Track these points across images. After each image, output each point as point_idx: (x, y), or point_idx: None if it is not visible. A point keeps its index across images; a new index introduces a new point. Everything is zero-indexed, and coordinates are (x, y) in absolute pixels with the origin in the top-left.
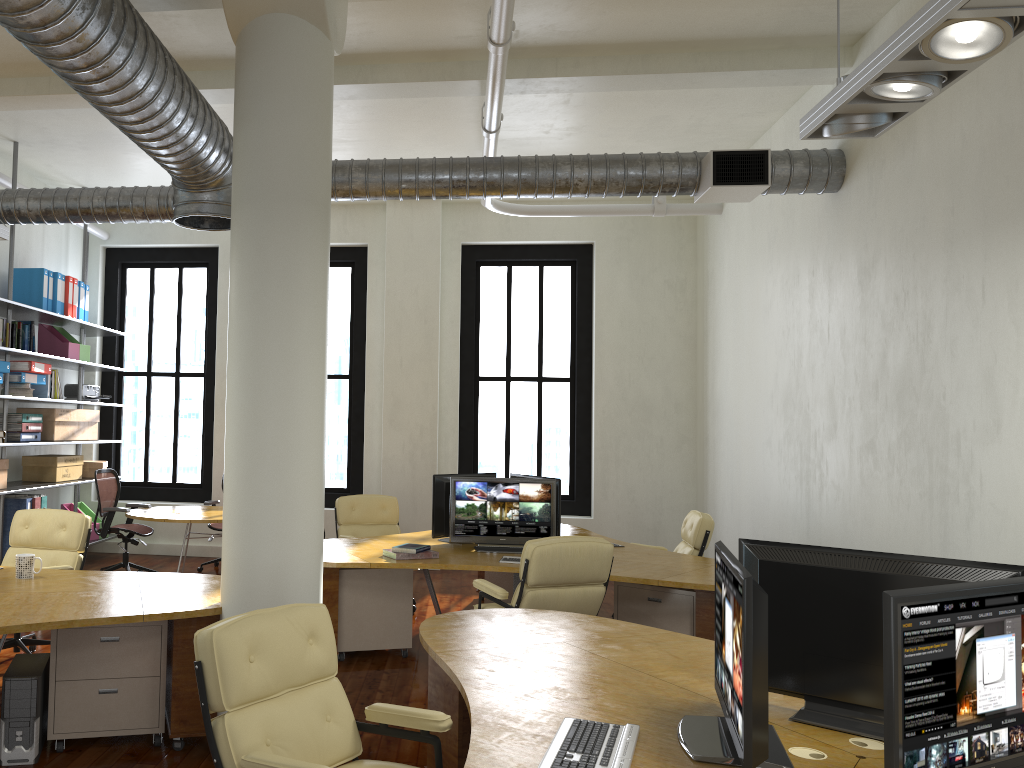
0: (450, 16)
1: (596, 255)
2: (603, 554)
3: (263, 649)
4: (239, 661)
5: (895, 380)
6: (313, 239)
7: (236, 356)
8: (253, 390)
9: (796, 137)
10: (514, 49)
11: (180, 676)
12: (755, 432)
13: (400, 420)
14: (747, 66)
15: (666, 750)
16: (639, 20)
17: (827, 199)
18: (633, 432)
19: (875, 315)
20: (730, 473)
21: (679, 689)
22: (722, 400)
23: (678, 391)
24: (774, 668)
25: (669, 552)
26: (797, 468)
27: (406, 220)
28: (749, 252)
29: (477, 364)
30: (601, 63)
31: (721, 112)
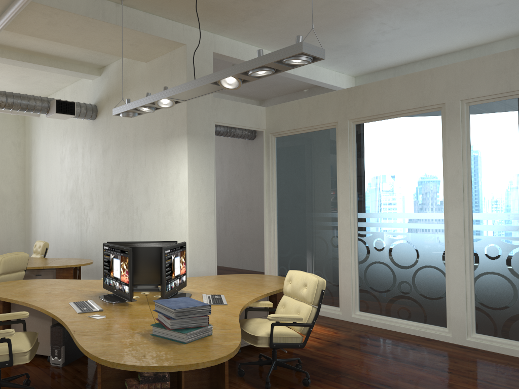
0: None
1: None
2: (26, 258)
3: None
4: None
5: (116, 189)
6: None
7: None
8: None
9: (76, 95)
10: None
11: None
12: (57, 208)
13: None
14: (67, 68)
15: (103, 303)
16: (33, 43)
17: (90, 122)
18: None
19: (109, 166)
20: (44, 225)
21: (90, 291)
22: (39, 195)
23: (18, 191)
24: None
25: (34, 257)
26: (76, 221)
27: None
28: (54, 135)
29: None
30: (12, 54)
31: (49, 79)
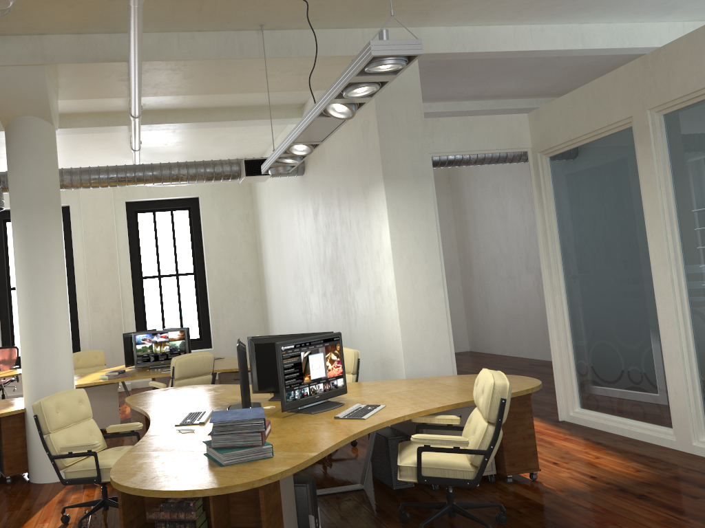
0: (109, 98)
1: (201, 203)
2: (209, 359)
3: (62, 407)
4: (53, 412)
5: (329, 263)
6: (55, 223)
7: (21, 283)
8: (32, 299)
9: None
10: (144, 111)
11: (7, 446)
12: (285, 292)
13: (99, 306)
14: (256, 117)
15: None
16: (203, 99)
17: (300, 178)
18: (229, 299)
19: (320, 234)
20: (277, 315)
21: (231, 399)
22: (271, 277)
23: (250, 274)
24: (262, 383)
25: None
26: (302, 308)
27: (91, 190)
28: (274, 201)
29: (141, 269)
30: (188, 116)
31: (251, 133)
